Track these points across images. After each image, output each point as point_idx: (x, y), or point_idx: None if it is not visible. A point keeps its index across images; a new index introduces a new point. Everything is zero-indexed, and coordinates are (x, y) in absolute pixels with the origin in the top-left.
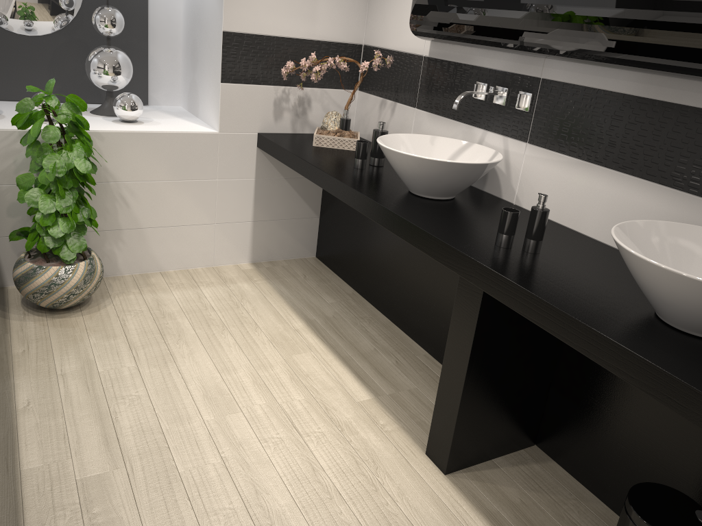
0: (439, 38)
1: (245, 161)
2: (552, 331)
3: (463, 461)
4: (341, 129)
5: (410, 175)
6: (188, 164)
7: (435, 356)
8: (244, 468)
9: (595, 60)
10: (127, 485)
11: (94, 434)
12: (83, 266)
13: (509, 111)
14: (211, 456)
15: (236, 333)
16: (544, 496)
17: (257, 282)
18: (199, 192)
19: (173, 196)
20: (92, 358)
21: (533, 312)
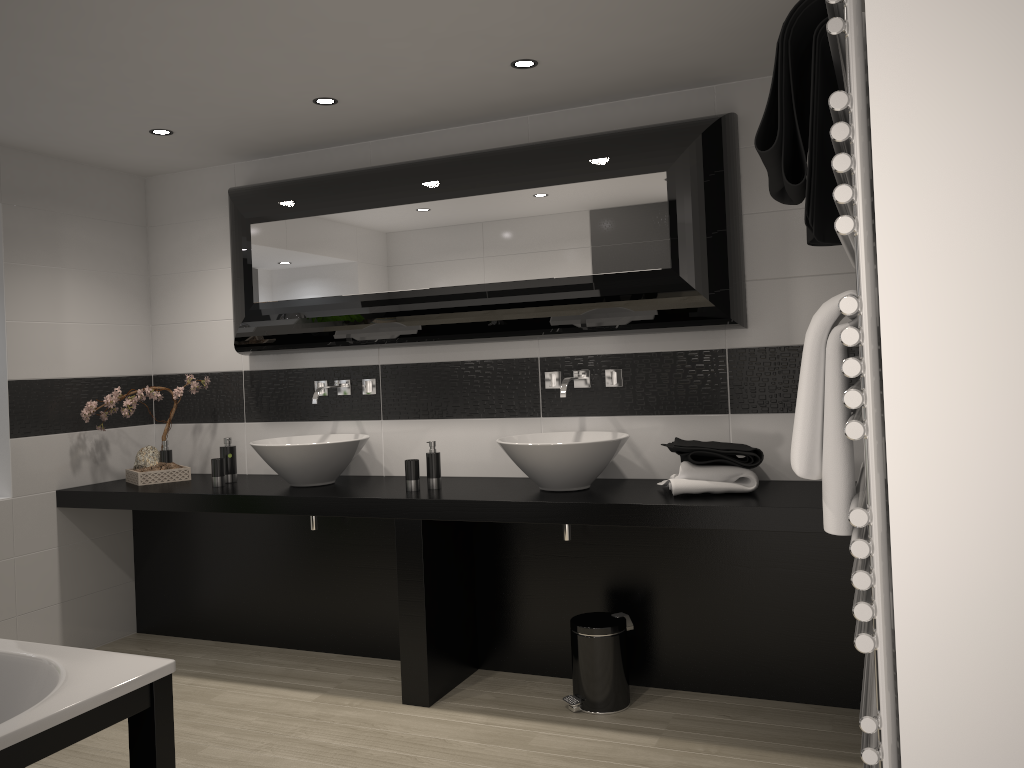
0: (269, 349)
1: (45, 528)
2: (489, 518)
3: (438, 691)
4: (164, 462)
5: (300, 466)
6: None
7: (349, 652)
8: None
9: (429, 340)
10: None
11: None
12: None
13: (356, 398)
14: None
15: None
16: (509, 689)
17: None
18: None
19: None
20: None
21: (469, 513)
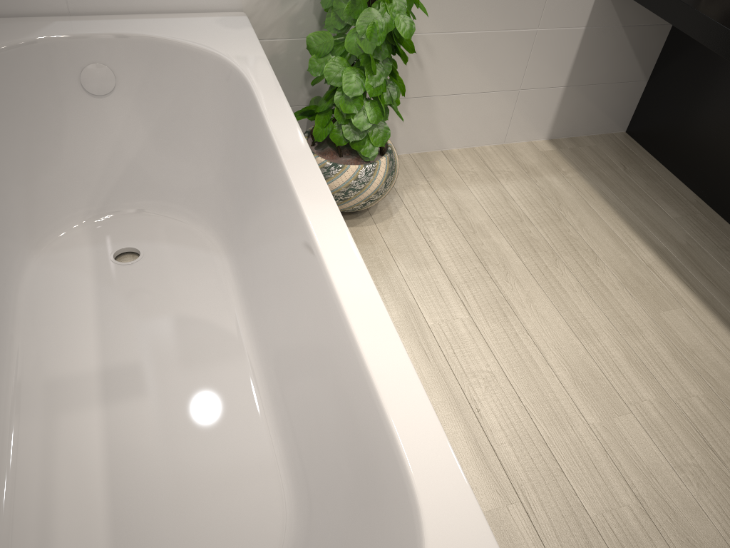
0: None
1: (579, 3)
2: None
3: None
4: None
5: None
6: (507, 8)
7: None
8: (672, 519)
9: None
10: (533, 535)
11: (462, 438)
12: (385, 164)
13: None
14: (621, 492)
15: (573, 268)
16: None
17: (567, 175)
18: (511, 48)
19: (478, 54)
20: (413, 300)
21: None
